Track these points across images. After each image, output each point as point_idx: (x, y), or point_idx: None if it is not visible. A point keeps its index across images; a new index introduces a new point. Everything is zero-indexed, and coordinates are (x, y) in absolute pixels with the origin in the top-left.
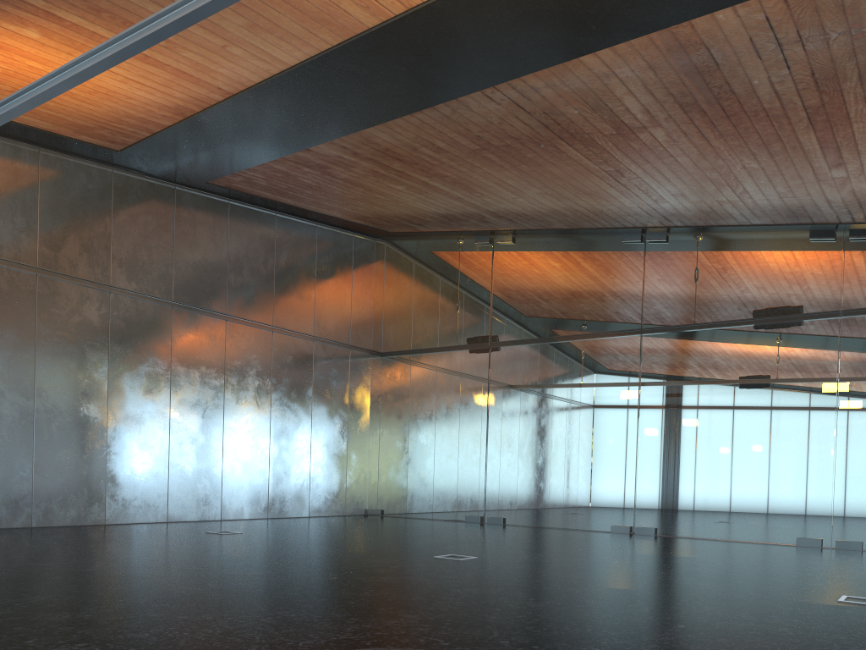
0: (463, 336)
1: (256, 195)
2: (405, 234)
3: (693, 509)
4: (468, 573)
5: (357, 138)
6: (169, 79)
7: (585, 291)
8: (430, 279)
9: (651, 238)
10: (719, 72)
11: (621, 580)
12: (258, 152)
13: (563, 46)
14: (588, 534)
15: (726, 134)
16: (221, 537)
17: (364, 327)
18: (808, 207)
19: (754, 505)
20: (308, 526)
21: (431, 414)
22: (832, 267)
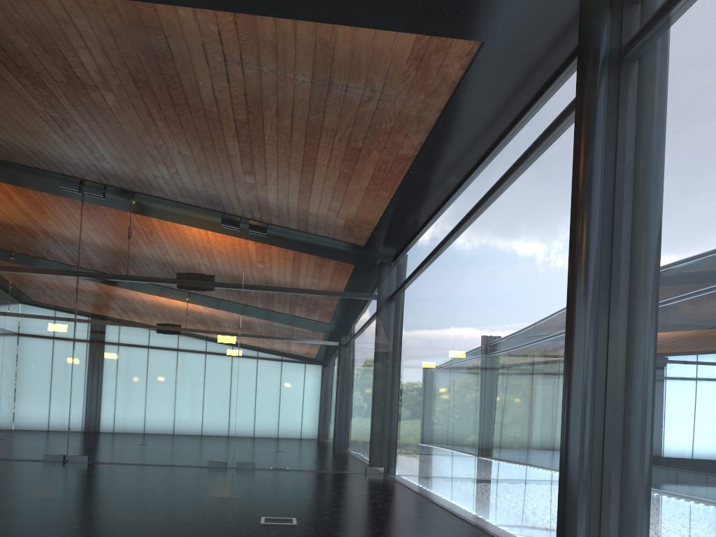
0: None
1: None
2: None
3: (125, 438)
4: None
5: None
6: None
7: (20, 226)
8: None
9: (89, 191)
10: (172, 62)
11: (71, 521)
12: None
13: None
14: (20, 464)
15: (169, 120)
16: None
17: None
18: (223, 199)
19: (176, 435)
20: None
21: None
22: (237, 250)
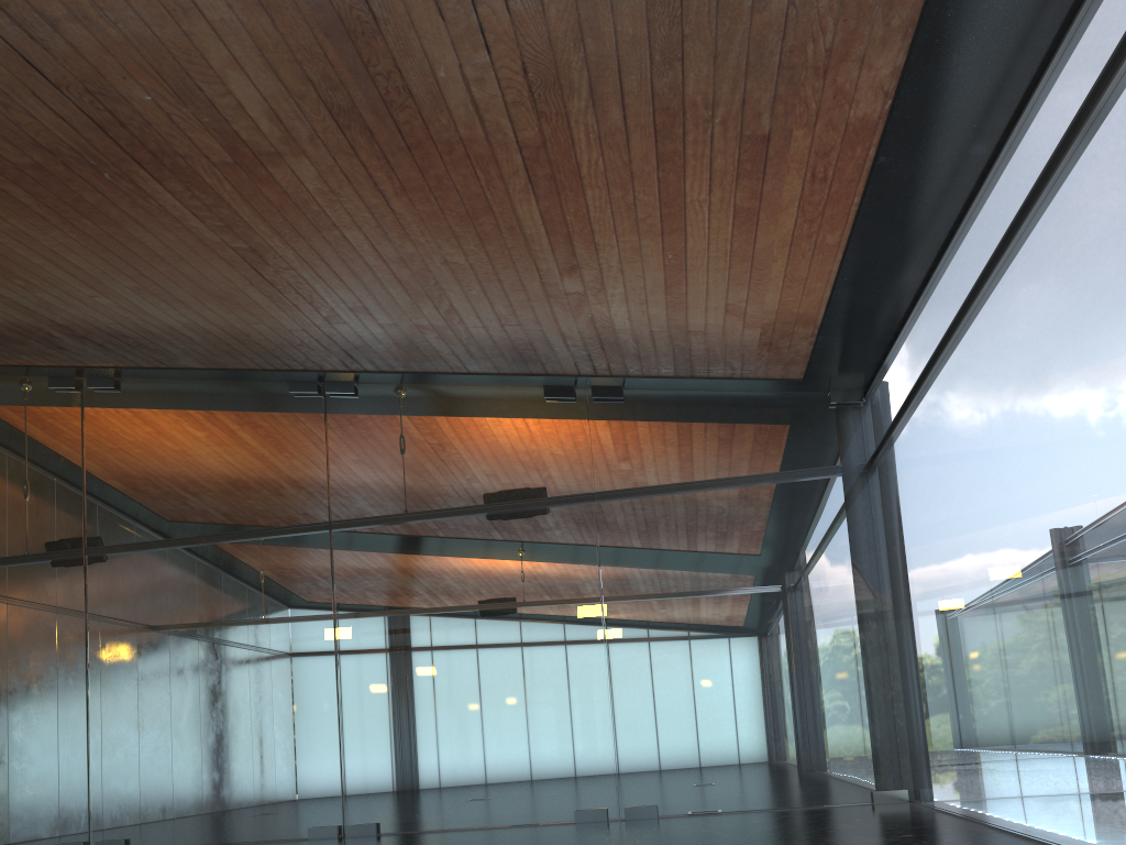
0: (35, 537)
1: None
2: None
3: (430, 786)
4: None
5: None
6: None
7: (240, 465)
8: None
9: (333, 388)
10: (381, 39)
11: None
12: None
13: None
14: None
15: (411, 189)
16: None
17: None
18: (538, 345)
19: (514, 770)
20: None
21: None
22: (577, 435)
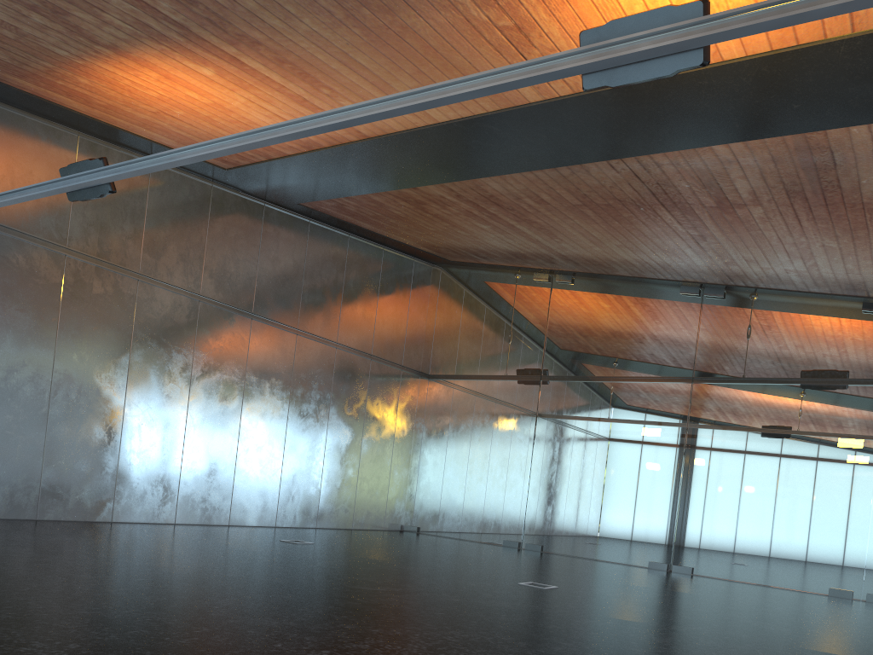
0: (514, 367)
1: (339, 218)
2: (465, 263)
3: (731, 552)
4: (567, 603)
5: (467, 184)
6: None
7: (640, 336)
8: (485, 309)
9: (709, 293)
10: (834, 170)
11: (708, 620)
12: (364, 185)
13: (702, 136)
14: (629, 568)
15: (818, 218)
16: (301, 547)
17: (415, 349)
18: (868, 283)
19: (790, 554)
20: (363, 539)
21: (476, 439)
22: None
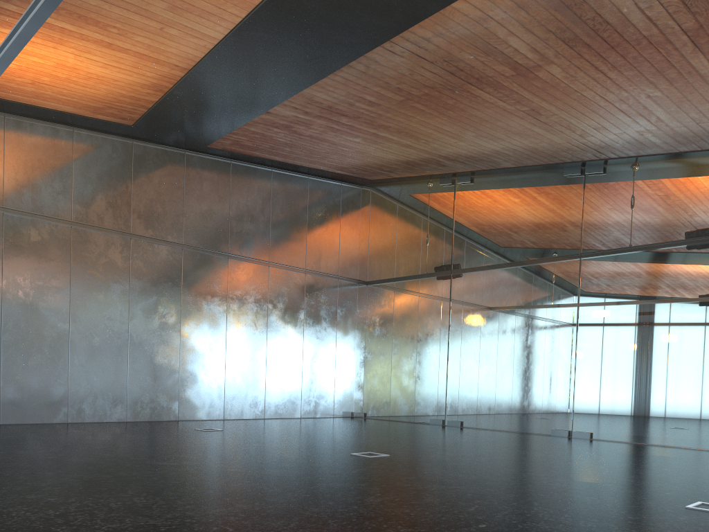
0: (429, 265)
1: (249, 154)
2: (383, 180)
3: (625, 415)
4: (358, 469)
5: (301, 99)
6: (136, 62)
7: (532, 222)
8: (403, 218)
9: (590, 170)
10: (585, 4)
11: (492, 479)
12: (231, 118)
13: None
14: (527, 437)
15: (618, 66)
16: (199, 433)
17: (351, 261)
18: None
19: (682, 413)
20: (287, 425)
21: (404, 332)
22: None
